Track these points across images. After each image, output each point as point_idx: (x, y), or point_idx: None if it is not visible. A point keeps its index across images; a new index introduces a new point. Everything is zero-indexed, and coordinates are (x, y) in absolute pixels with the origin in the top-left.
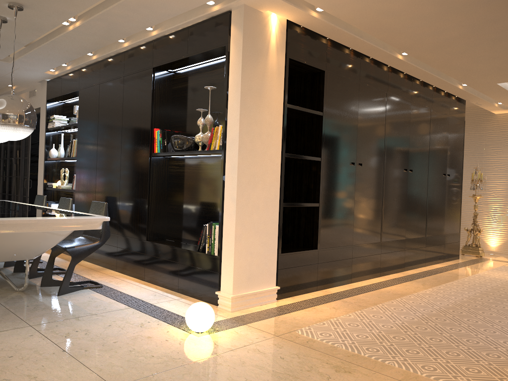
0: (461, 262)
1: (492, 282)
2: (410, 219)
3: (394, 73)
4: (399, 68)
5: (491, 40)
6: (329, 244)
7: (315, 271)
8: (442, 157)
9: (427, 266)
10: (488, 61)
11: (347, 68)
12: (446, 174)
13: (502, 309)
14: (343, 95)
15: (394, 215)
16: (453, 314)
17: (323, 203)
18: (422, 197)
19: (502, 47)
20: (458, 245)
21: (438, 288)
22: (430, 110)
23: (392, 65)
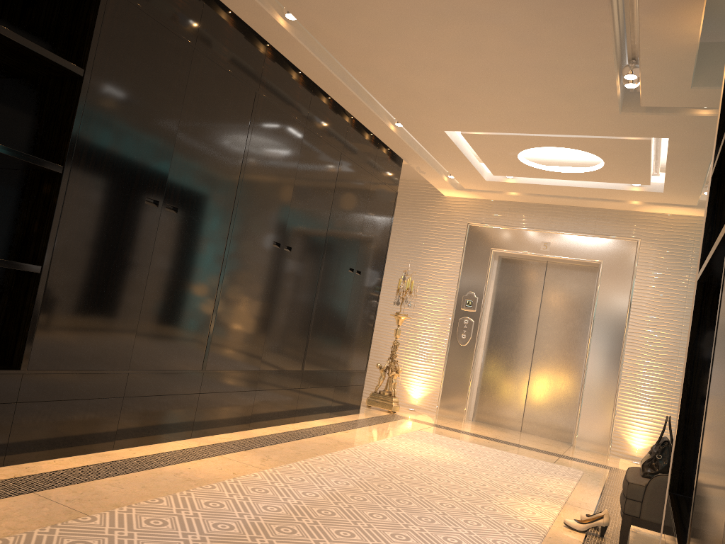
0: (358, 420)
1: (389, 460)
2: (275, 335)
3: (277, 62)
4: (285, 53)
5: (431, 16)
6: (61, 363)
7: (6, 419)
8: (351, 239)
9: (299, 422)
10: (429, 72)
11: (168, 6)
12: (354, 269)
13: (378, 523)
14: (149, 55)
15: (241, 323)
16: (273, 536)
17: (56, 268)
18: (305, 300)
19: (449, 40)
20: (361, 391)
21: (286, 469)
22: (341, 154)
23: (272, 42)
